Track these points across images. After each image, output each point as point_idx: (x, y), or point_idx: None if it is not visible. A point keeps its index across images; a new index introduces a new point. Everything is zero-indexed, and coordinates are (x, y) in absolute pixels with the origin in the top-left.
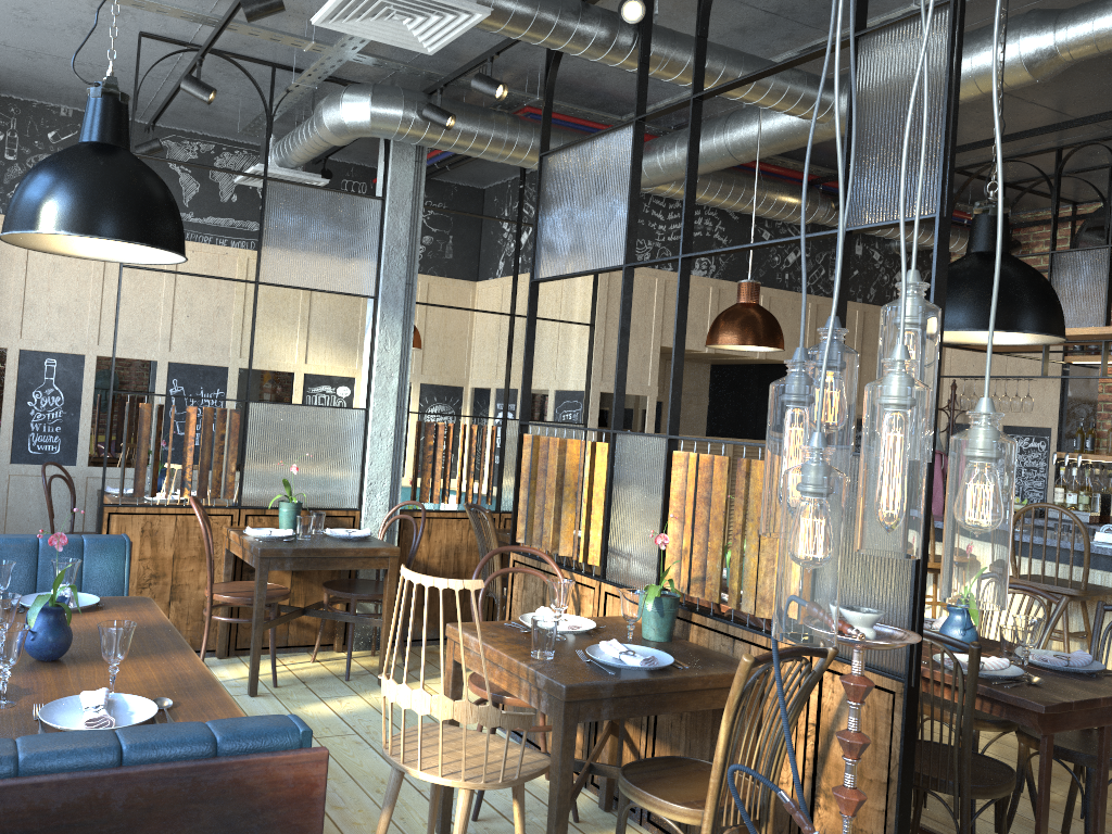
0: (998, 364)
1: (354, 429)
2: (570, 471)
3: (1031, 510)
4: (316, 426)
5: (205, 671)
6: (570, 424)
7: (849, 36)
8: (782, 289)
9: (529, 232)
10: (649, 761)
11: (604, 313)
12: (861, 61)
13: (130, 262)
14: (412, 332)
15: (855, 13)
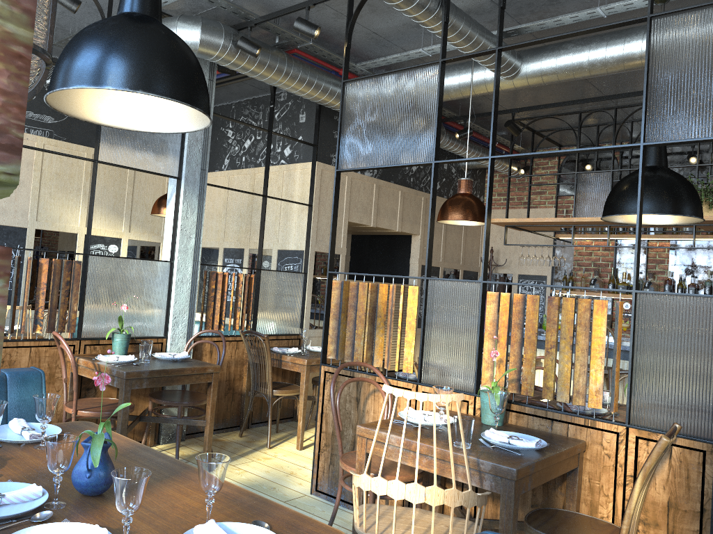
0: (515, 238)
1: (162, 276)
2: (381, 306)
3: (539, 324)
4: (136, 274)
5: (238, 488)
6: (298, 273)
7: (645, 16)
8: (409, 187)
9: (252, 140)
10: (533, 515)
11: (318, 197)
12: (654, 33)
13: (129, 129)
14: (204, 205)
15: (650, 1)
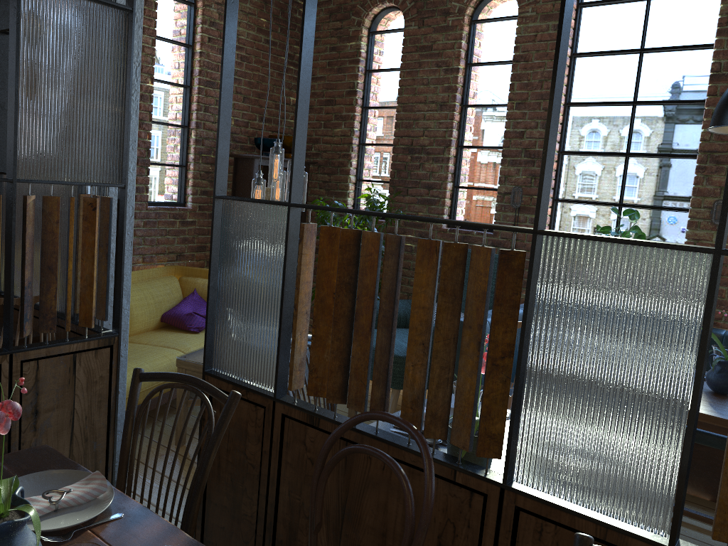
0: None
1: None
2: None
3: None
4: None
5: None
6: None
7: None
8: None
9: None
10: None
11: None
12: None
13: None
14: None
15: None
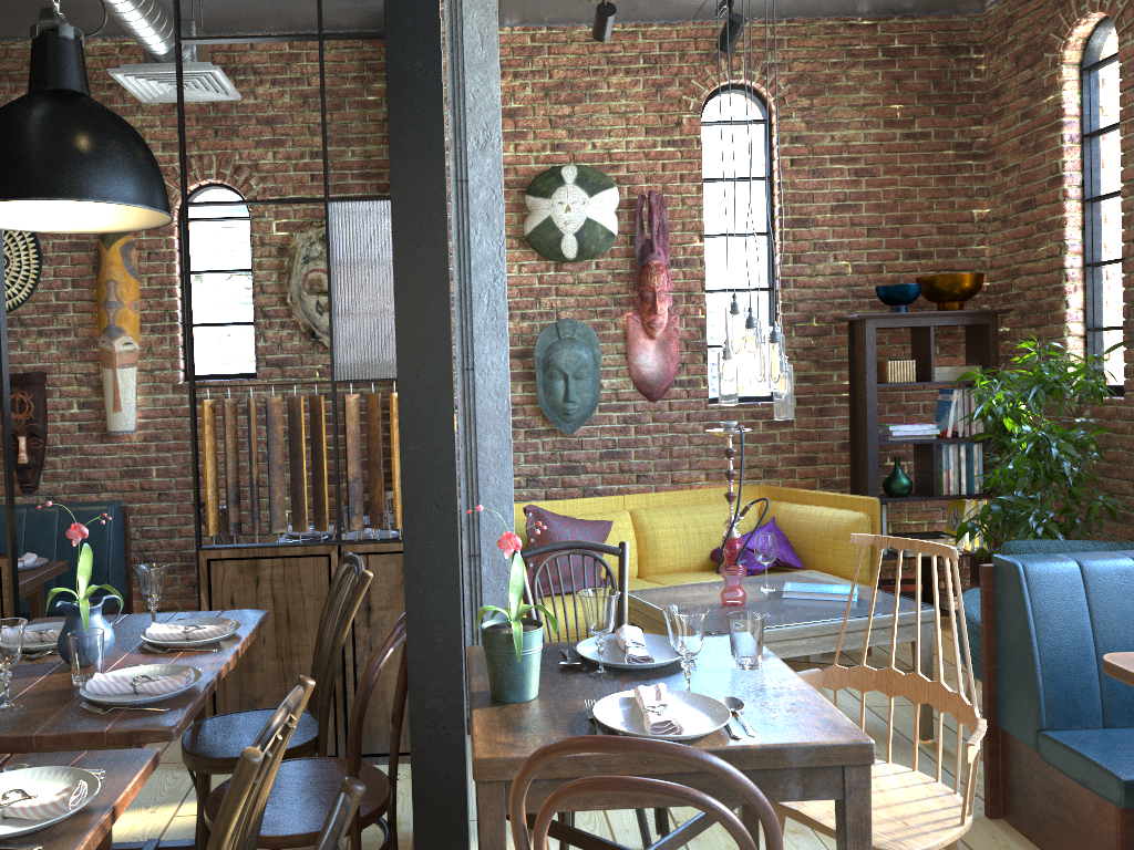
0: None
1: None
2: None
3: None
4: None
5: None
6: None
7: None
8: None
9: None
10: None
11: None
12: None
13: None
14: None
15: None
